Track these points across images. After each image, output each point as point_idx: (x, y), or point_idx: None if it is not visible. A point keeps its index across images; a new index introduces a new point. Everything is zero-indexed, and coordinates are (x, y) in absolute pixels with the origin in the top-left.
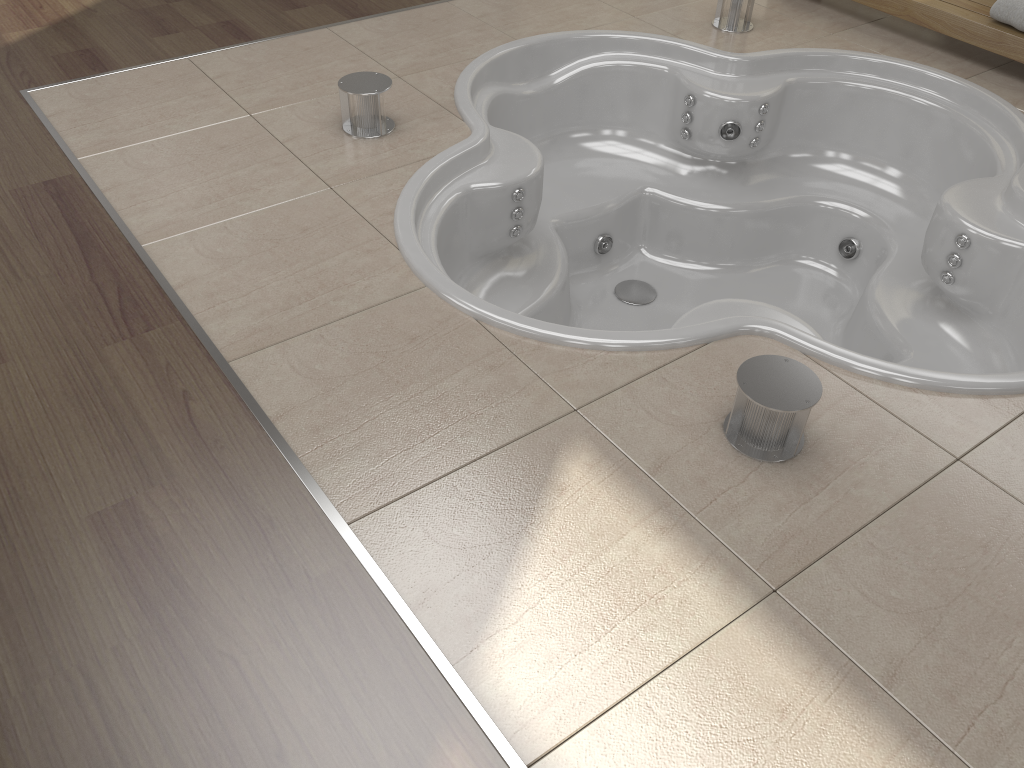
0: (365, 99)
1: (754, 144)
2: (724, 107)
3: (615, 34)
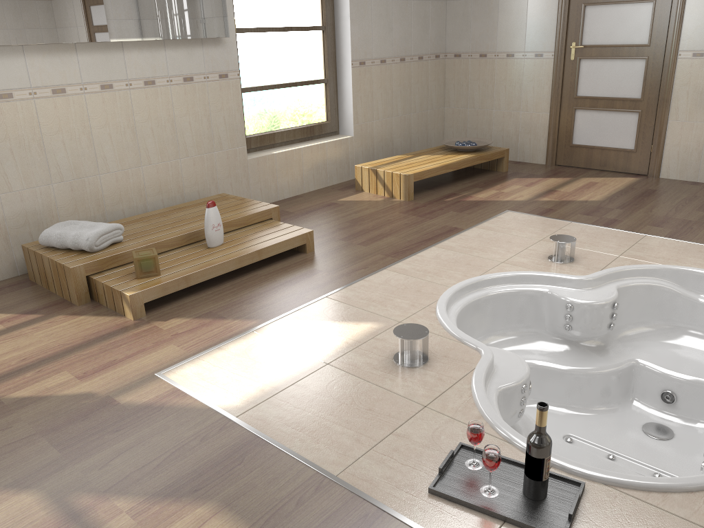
0: (555, 243)
1: None
2: None
3: None
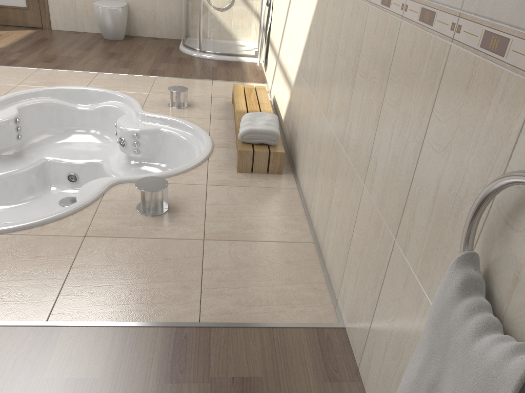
0: None
1: (135, 152)
2: (119, 130)
3: (119, 94)
